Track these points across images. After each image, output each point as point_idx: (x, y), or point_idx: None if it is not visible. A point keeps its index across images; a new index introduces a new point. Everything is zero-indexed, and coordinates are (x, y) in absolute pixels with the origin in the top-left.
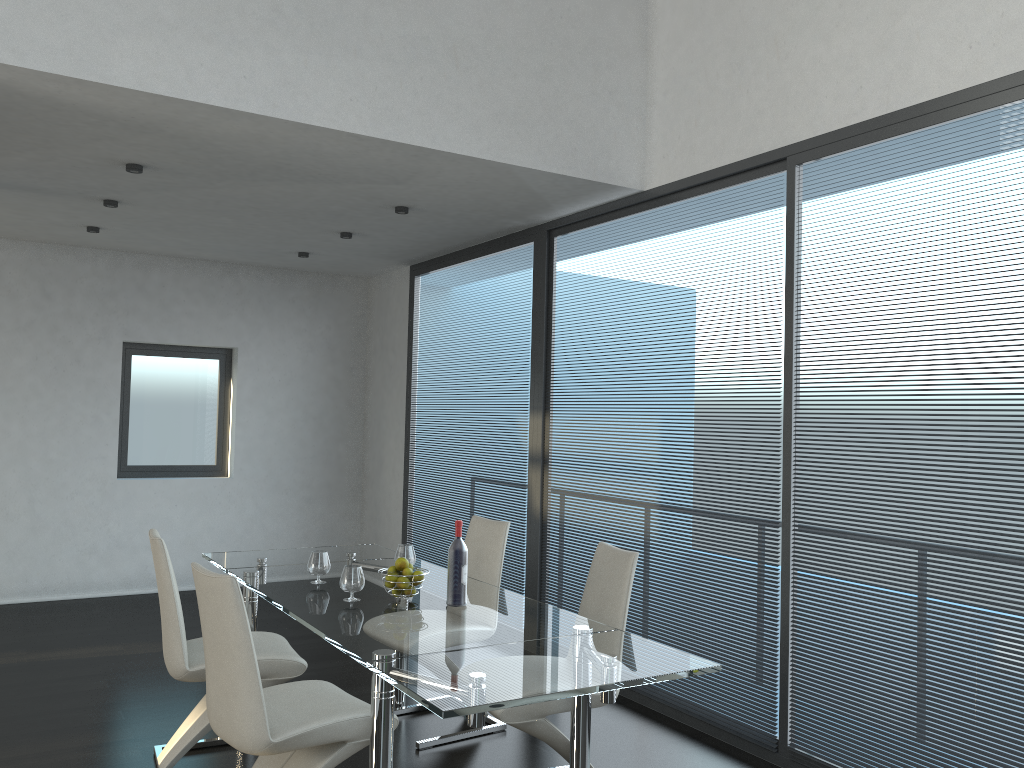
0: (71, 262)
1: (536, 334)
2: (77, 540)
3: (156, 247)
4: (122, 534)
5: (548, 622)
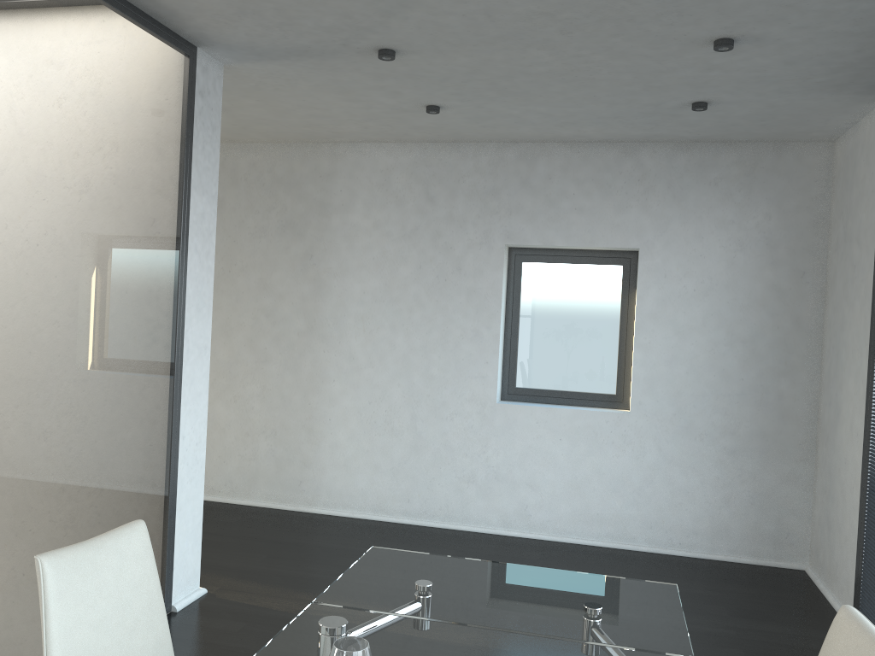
0: (453, 160)
1: None
2: (455, 465)
3: (526, 128)
4: (501, 465)
5: None
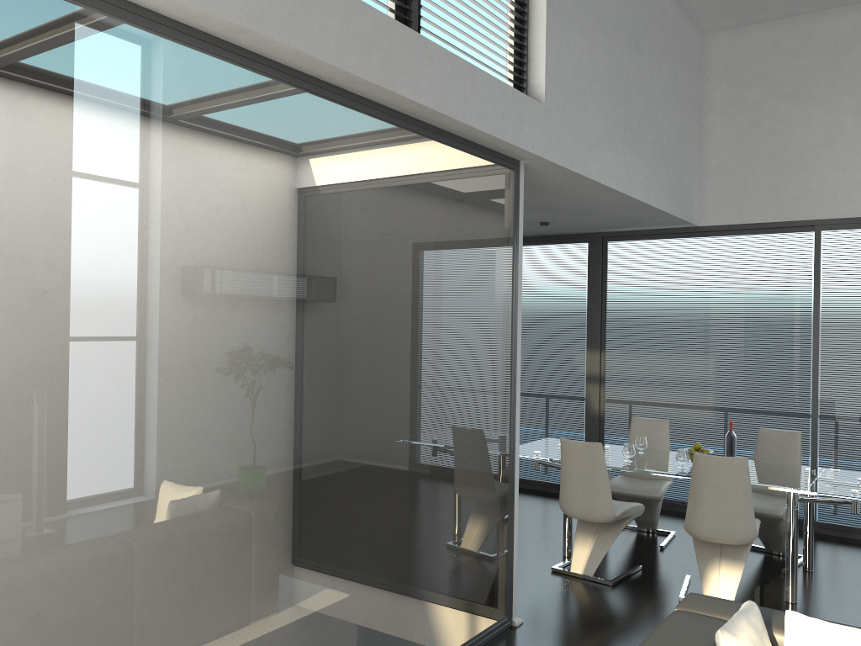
0: None
1: (592, 301)
2: None
3: None
4: None
5: (792, 468)
